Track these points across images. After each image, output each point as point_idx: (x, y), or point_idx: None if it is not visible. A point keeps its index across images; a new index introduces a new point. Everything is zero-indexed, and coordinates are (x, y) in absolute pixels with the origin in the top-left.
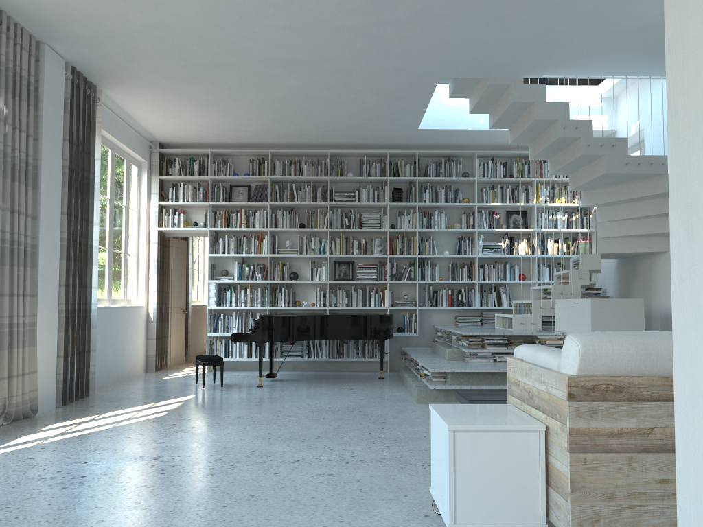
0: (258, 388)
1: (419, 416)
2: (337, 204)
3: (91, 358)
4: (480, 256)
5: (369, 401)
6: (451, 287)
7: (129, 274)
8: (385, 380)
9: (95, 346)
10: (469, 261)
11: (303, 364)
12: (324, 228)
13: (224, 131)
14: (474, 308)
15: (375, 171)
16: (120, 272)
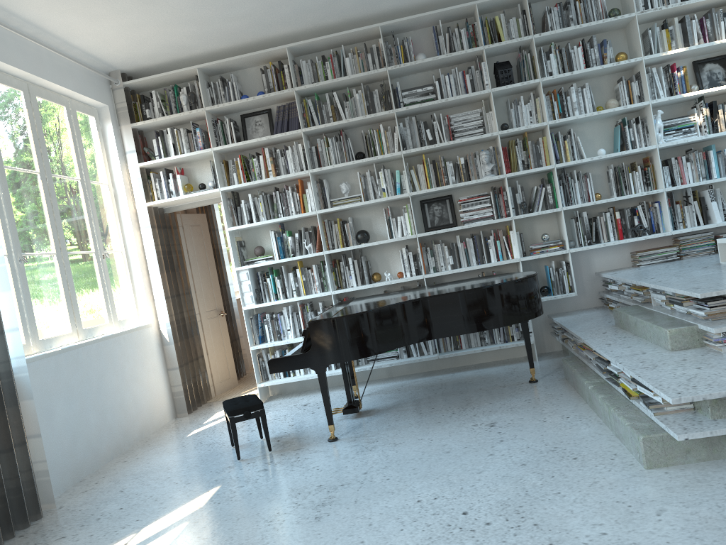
0: (330, 444)
1: (690, 537)
2: (408, 108)
3: (37, 449)
4: (663, 146)
5: (539, 470)
6: (616, 207)
7: (114, 282)
8: (542, 386)
9: (39, 429)
10: (641, 159)
11: (402, 367)
12: (395, 152)
13: (203, 26)
14: (665, 234)
15: (460, 43)
16: (93, 284)
